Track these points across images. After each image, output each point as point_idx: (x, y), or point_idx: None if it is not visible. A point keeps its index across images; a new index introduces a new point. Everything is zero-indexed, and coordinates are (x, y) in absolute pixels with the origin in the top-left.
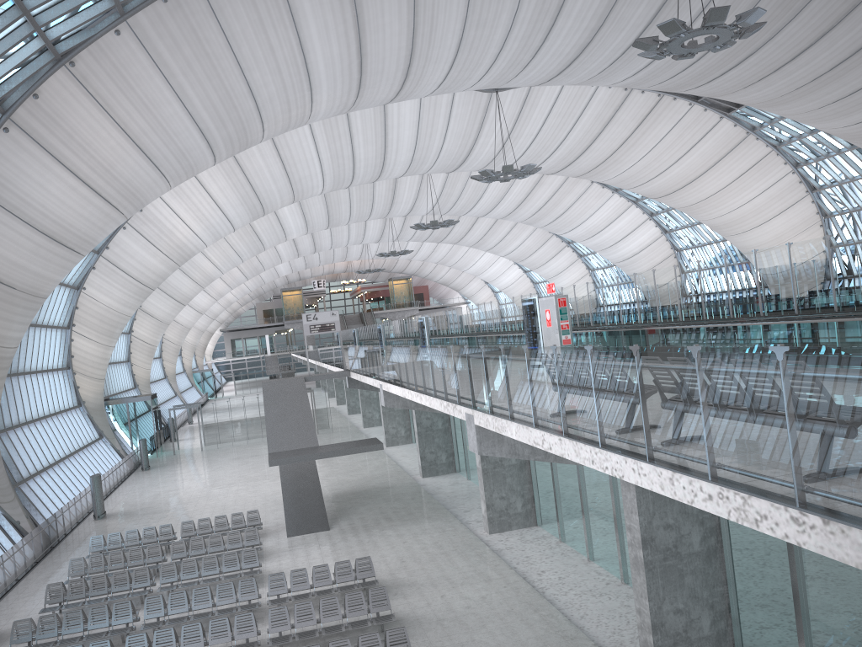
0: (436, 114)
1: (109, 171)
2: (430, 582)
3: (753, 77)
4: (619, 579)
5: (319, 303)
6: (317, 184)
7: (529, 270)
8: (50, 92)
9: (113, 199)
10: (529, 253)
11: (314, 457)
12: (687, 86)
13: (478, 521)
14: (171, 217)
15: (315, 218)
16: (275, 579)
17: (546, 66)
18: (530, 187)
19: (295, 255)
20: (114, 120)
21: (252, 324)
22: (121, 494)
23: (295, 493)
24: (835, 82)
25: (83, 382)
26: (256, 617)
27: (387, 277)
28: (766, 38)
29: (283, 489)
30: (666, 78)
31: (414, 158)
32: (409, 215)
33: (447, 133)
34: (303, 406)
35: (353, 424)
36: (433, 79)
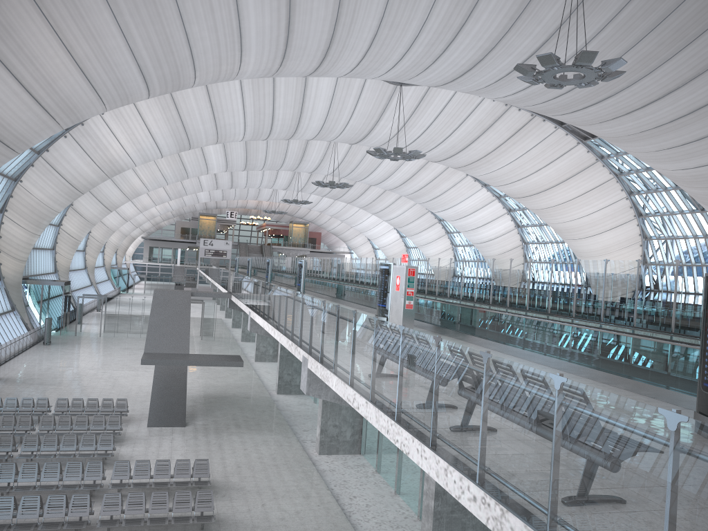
0: (348, 93)
1: (50, 85)
2: (256, 490)
3: (608, 116)
4: (416, 515)
5: (229, 230)
6: (239, 132)
7: (404, 236)
8: (7, 5)
9: (51, 109)
10: (407, 223)
11: (182, 363)
12: (554, 112)
13: (312, 441)
14: (108, 135)
15: (234, 160)
16: (120, 465)
17: (443, 72)
18: (416, 169)
19: (214, 187)
20: (61, 42)
21: (169, 237)
22: (18, 362)
23: (164, 389)
24: (672, 133)
25: (6, 260)
26: (96, 497)
27: (289, 220)
28: (624, 85)
29: (154, 384)
30: (539, 102)
31: (324, 127)
32: (314, 172)
33: (354, 111)
34: (184, 317)
35: (233, 336)
36: (347, 63)
